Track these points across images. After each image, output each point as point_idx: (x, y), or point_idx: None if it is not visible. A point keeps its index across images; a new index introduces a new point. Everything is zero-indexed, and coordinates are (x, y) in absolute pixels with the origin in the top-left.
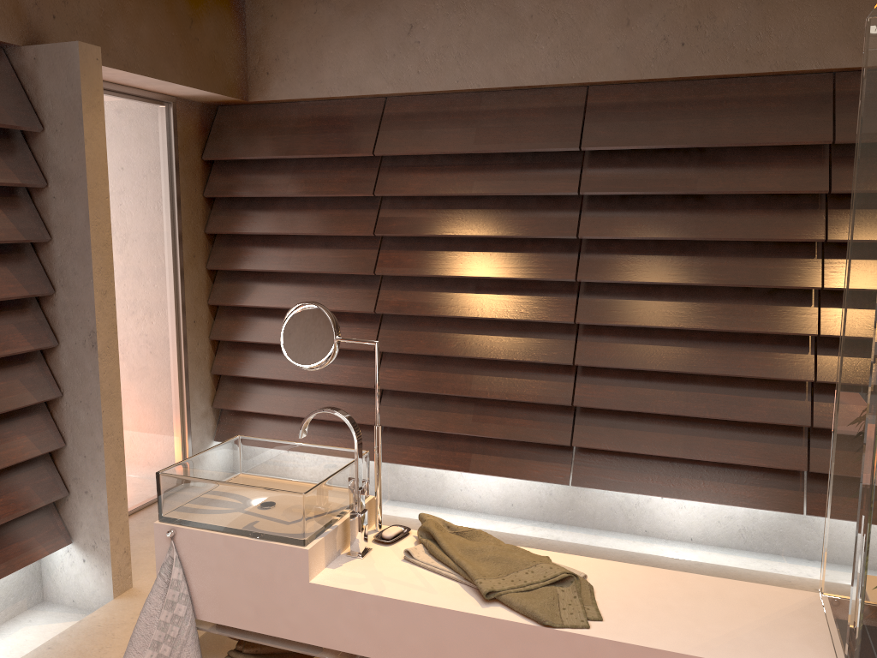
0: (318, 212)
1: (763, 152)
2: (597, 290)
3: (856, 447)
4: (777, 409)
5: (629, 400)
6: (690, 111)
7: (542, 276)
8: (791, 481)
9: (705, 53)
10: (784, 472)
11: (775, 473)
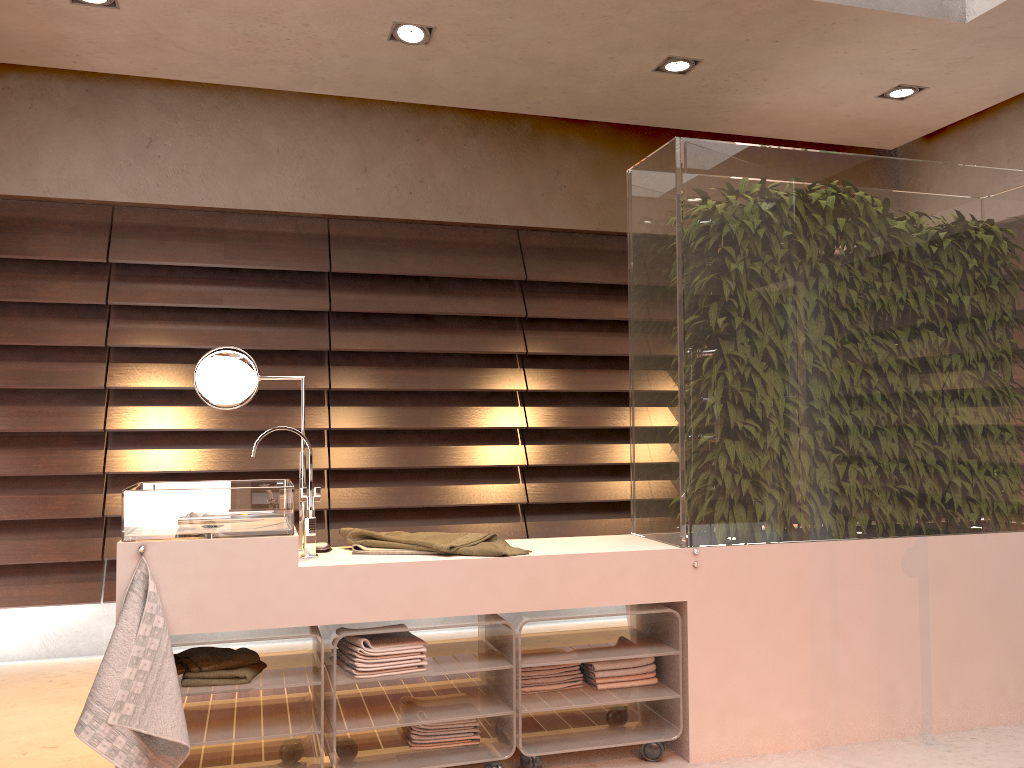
0: (26, 320)
1: (475, 285)
2: (346, 399)
3: (669, 404)
4: (501, 492)
5: (381, 498)
6: (419, 247)
7: (297, 385)
8: None
9: (428, 202)
10: None
11: None
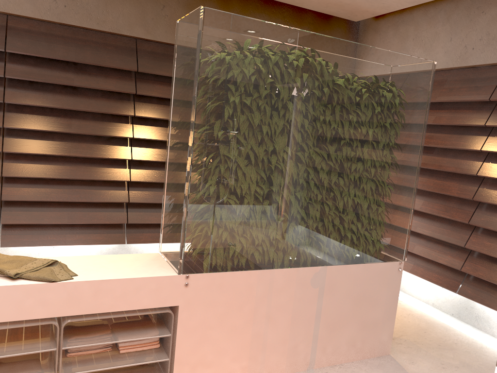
0: None
1: (106, 70)
2: (15, 134)
3: (181, 184)
4: (113, 195)
5: (36, 195)
6: (69, 42)
7: None
8: (119, 229)
9: (77, 14)
10: (116, 225)
11: (112, 226)
